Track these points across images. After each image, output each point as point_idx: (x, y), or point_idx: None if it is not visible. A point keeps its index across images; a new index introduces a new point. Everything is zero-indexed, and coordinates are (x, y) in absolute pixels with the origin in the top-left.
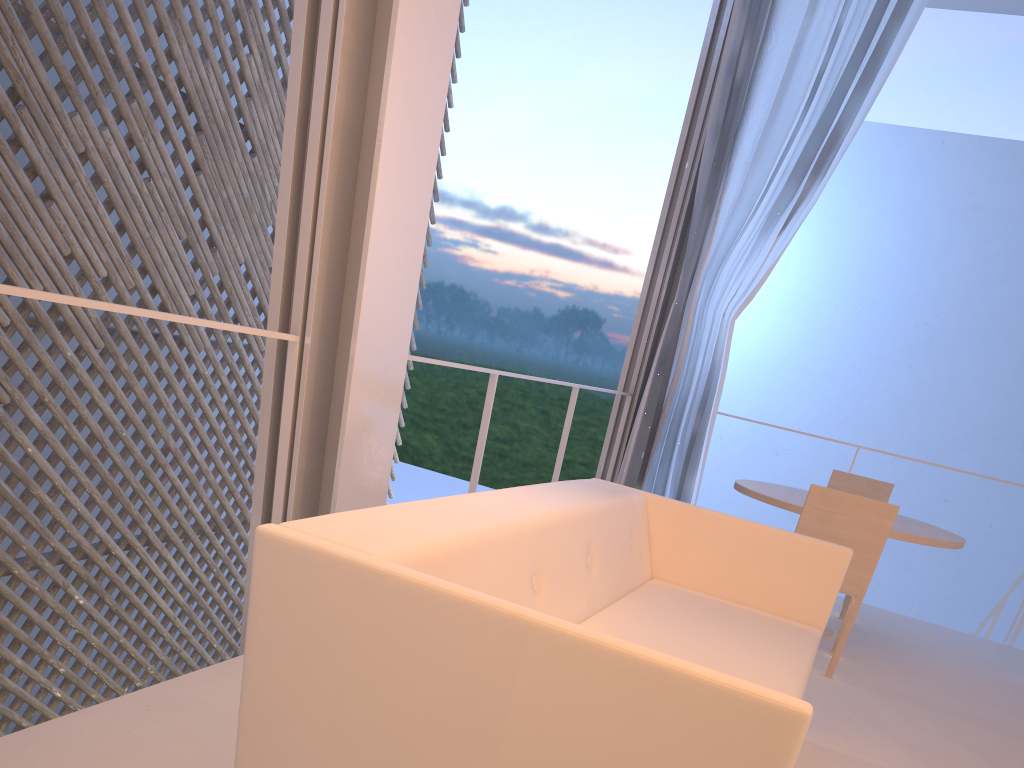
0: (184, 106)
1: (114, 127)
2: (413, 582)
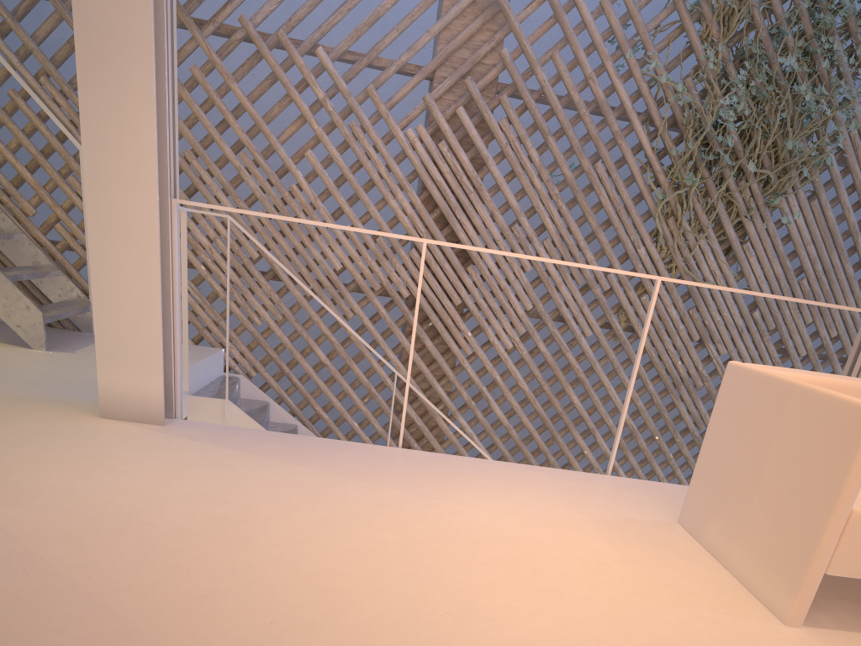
0: None
1: None
2: (765, 374)
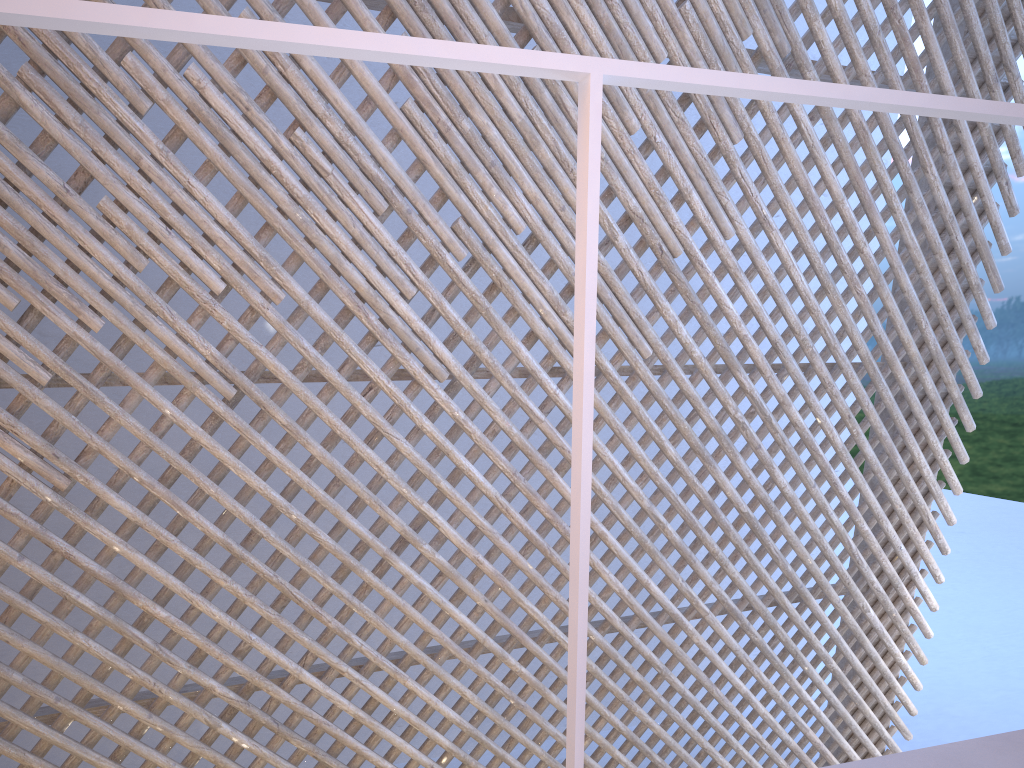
0: None
1: (206, 60)
2: None
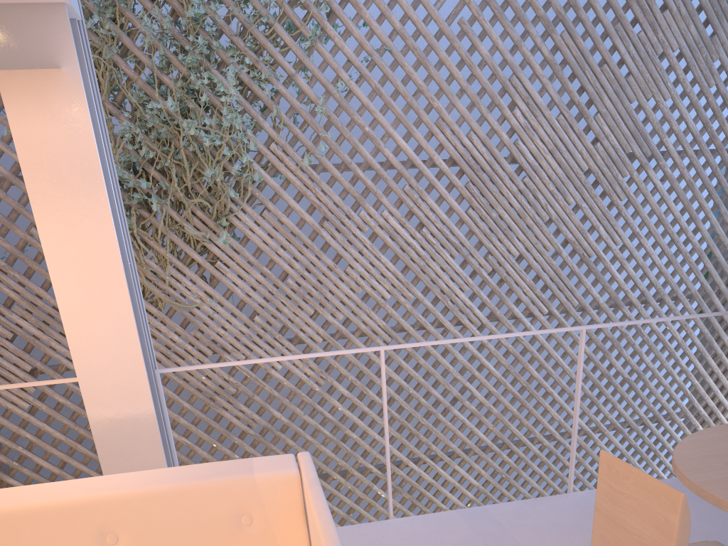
0: (449, 171)
1: (390, 207)
2: None
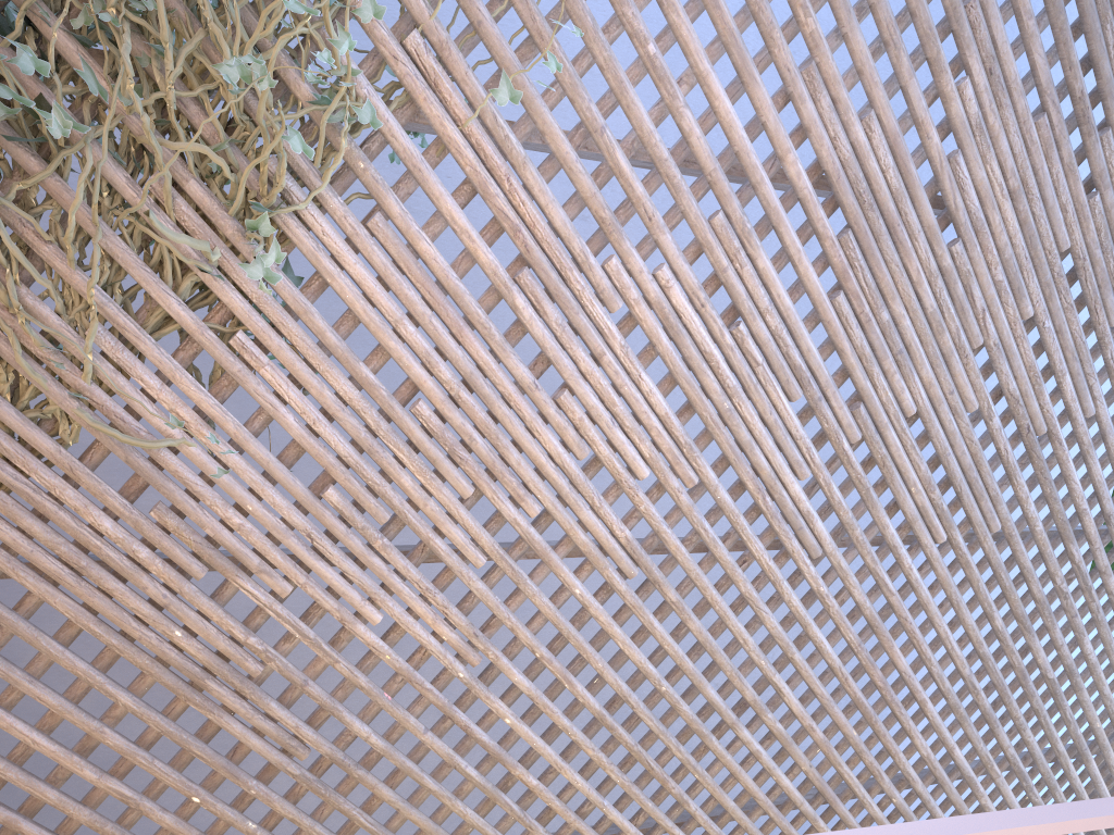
0: (814, 197)
1: (677, 261)
2: None
